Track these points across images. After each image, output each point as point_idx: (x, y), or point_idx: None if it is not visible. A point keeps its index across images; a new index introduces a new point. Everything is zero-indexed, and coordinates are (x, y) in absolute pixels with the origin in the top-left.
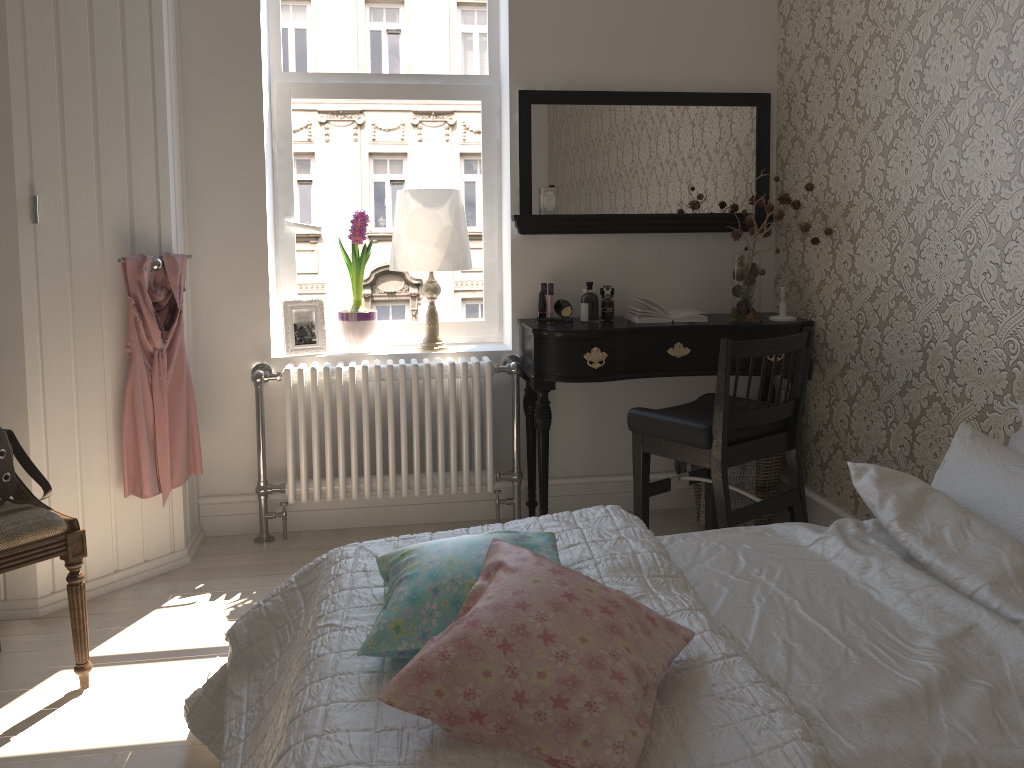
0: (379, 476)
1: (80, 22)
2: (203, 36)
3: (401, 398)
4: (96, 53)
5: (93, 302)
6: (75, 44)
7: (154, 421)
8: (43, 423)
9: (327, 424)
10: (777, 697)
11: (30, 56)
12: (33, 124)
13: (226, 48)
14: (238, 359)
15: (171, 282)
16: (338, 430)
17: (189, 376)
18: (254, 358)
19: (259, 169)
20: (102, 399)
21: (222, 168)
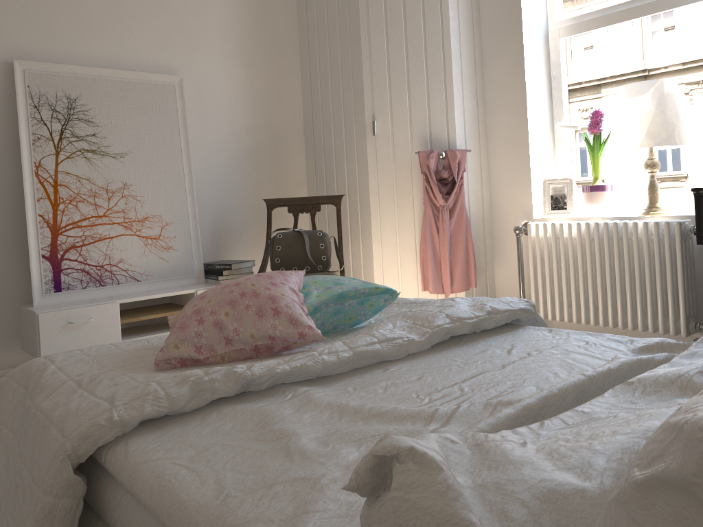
0: (590, 308)
1: (398, 24)
2: (490, 13)
3: (604, 249)
4: (408, 39)
5: (407, 178)
6: (396, 37)
7: (440, 249)
8: (380, 242)
9: (554, 264)
10: (262, 363)
11: (372, 48)
12: (374, 83)
13: (502, 16)
14: (514, 219)
15: (451, 166)
16: (561, 269)
17: (468, 225)
18: (523, 218)
19: (522, 90)
20: (412, 233)
21: (502, 94)
